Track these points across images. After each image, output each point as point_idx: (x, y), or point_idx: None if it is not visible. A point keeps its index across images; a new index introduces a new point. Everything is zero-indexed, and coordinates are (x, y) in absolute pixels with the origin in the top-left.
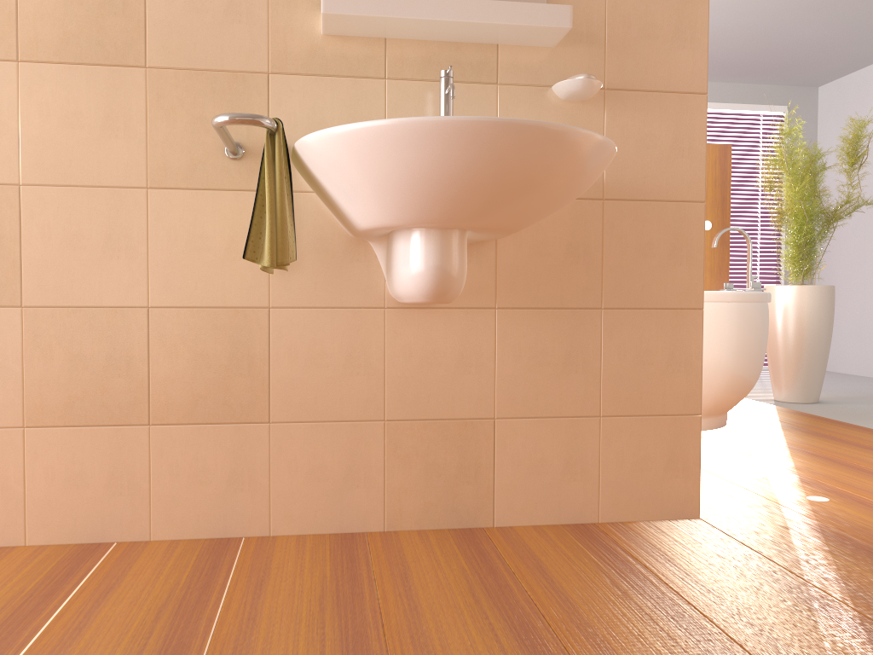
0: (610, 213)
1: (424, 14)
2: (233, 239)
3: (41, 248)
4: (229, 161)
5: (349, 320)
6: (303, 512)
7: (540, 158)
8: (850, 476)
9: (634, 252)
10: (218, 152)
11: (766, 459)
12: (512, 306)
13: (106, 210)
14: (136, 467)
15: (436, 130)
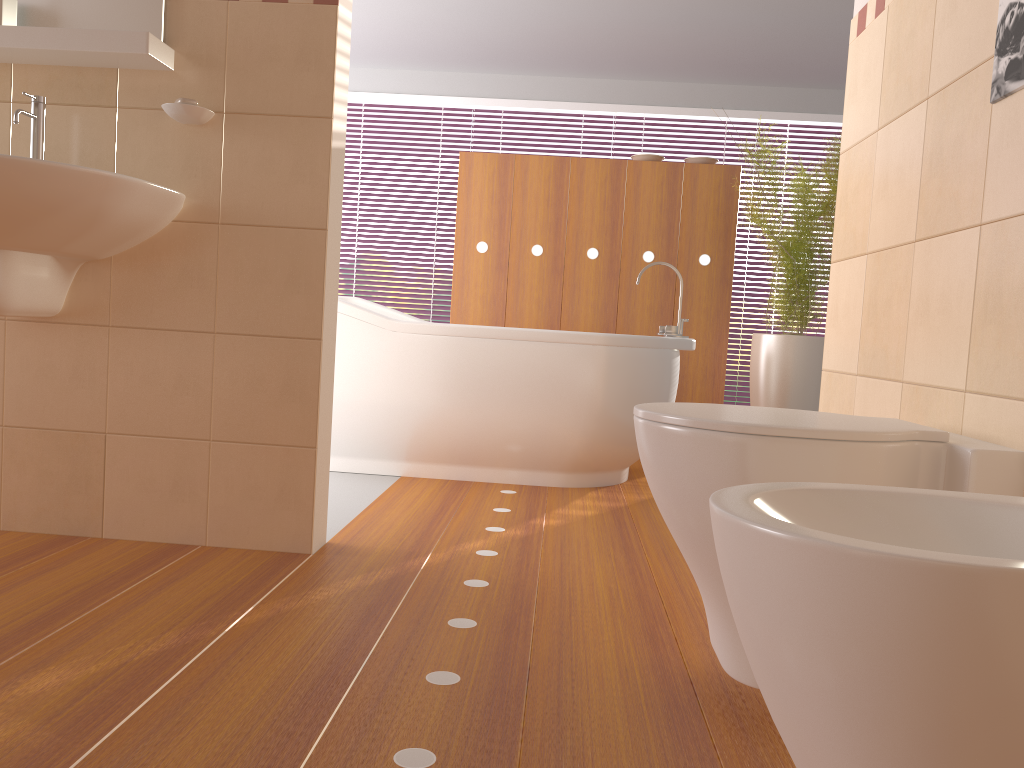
0: (226, 238)
1: (7, 43)
2: None
3: None
4: None
5: None
6: None
7: None
8: (591, 540)
9: (250, 278)
10: None
11: (550, 517)
12: (126, 325)
13: None
14: None
15: None
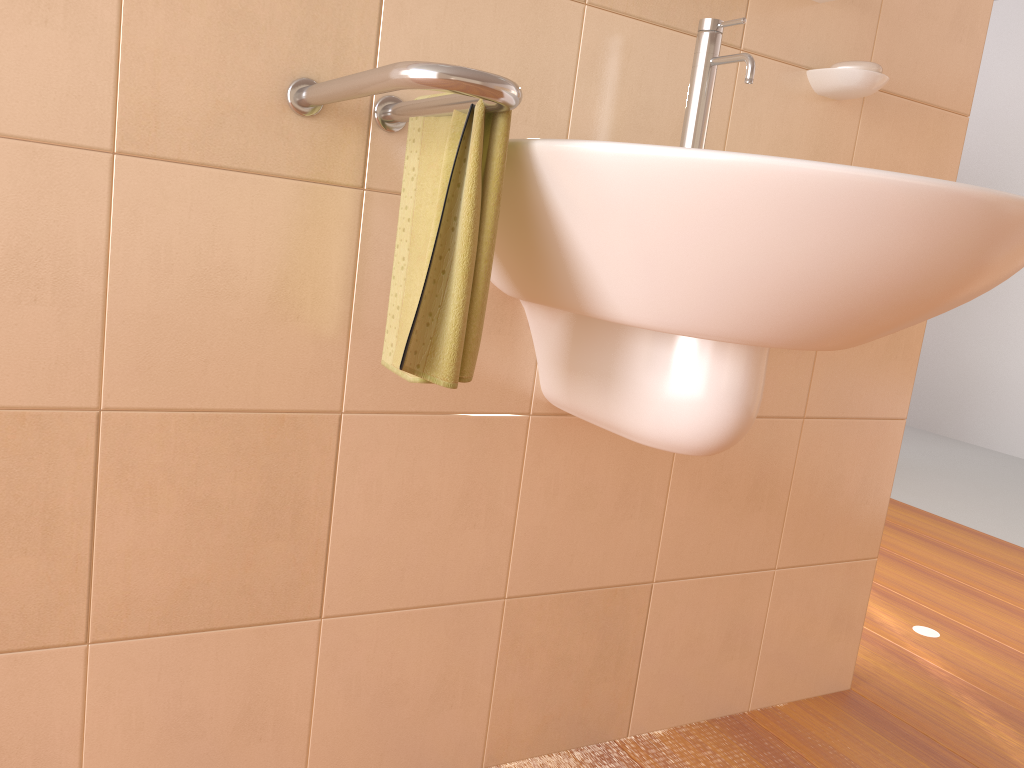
0: None
1: None
2: (286, 278)
3: None
4: (294, 118)
5: (472, 435)
6: (361, 760)
7: (1017, 266)
8: (914, 580)
9: None
10: (273, 95)
11: None
12: None
13: (12, 192)
14: (54, 727)
15: (930, 206)
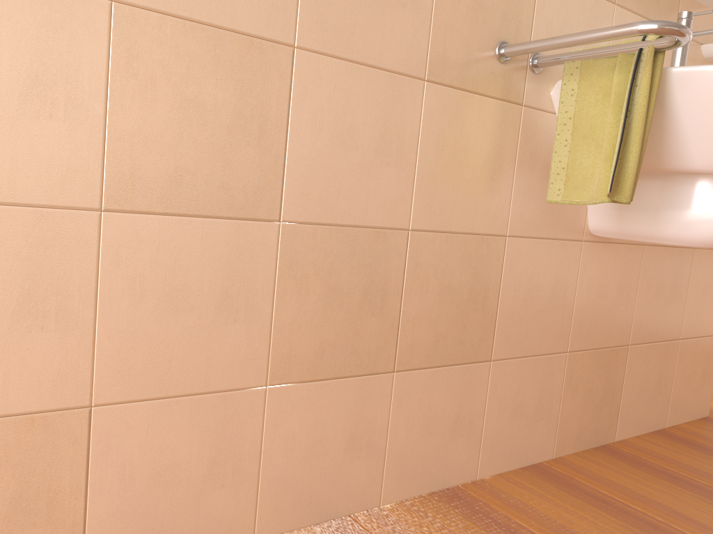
0: None
1: None
2: (489, 155)
3: (309, 142)
4: (497, 63)
5: (559, 252)
6: (502, 451)
7: None
8: None
9: None
10: (490, 50)
11: None
12: (652, 243)
13: (383, 101)
14: (376, 423)
15: None
